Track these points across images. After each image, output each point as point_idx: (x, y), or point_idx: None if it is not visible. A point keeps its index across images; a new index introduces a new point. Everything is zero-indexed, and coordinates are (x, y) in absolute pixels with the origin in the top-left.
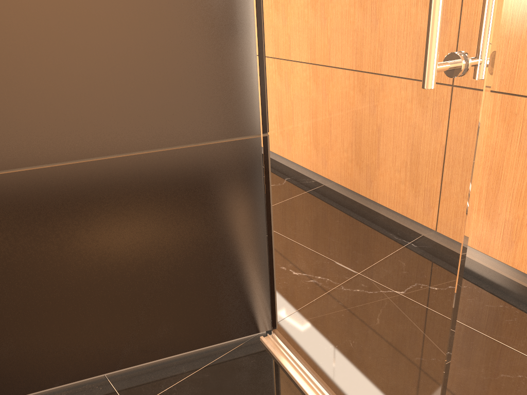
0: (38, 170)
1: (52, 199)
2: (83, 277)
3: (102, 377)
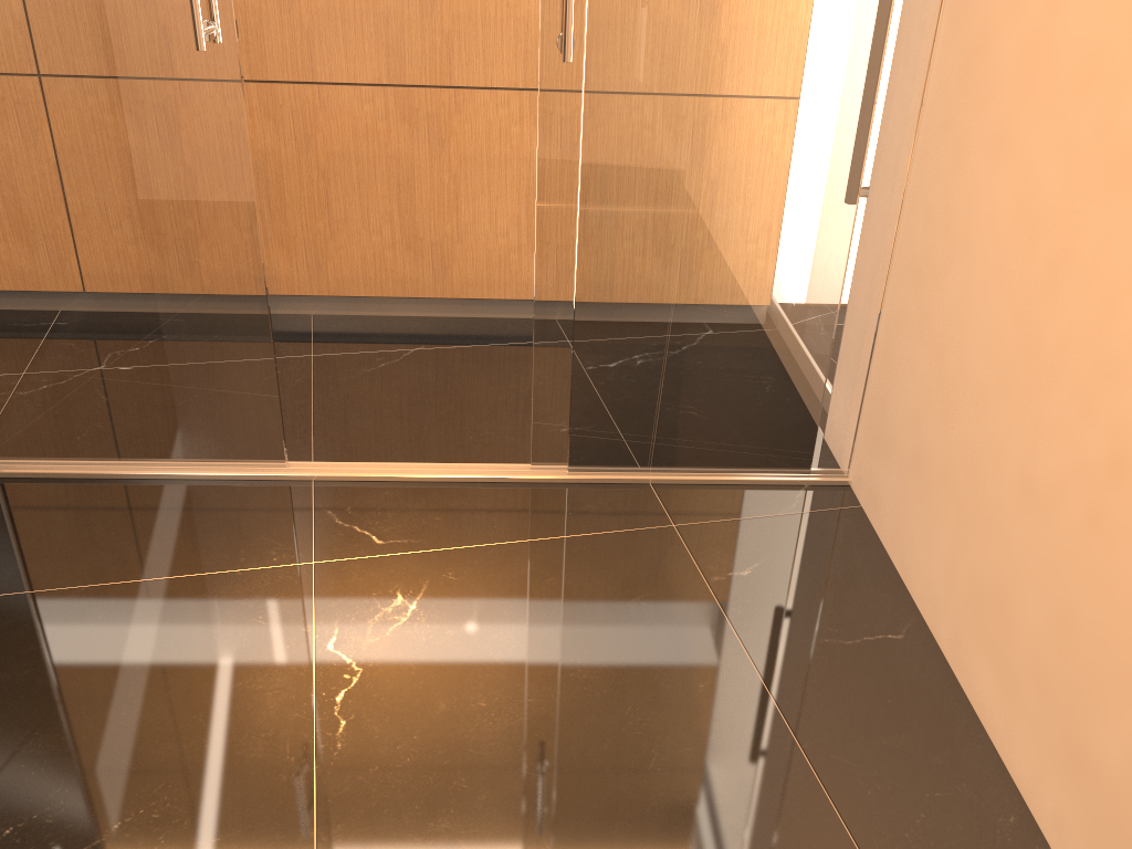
0: None
1: None
2: None
3: None
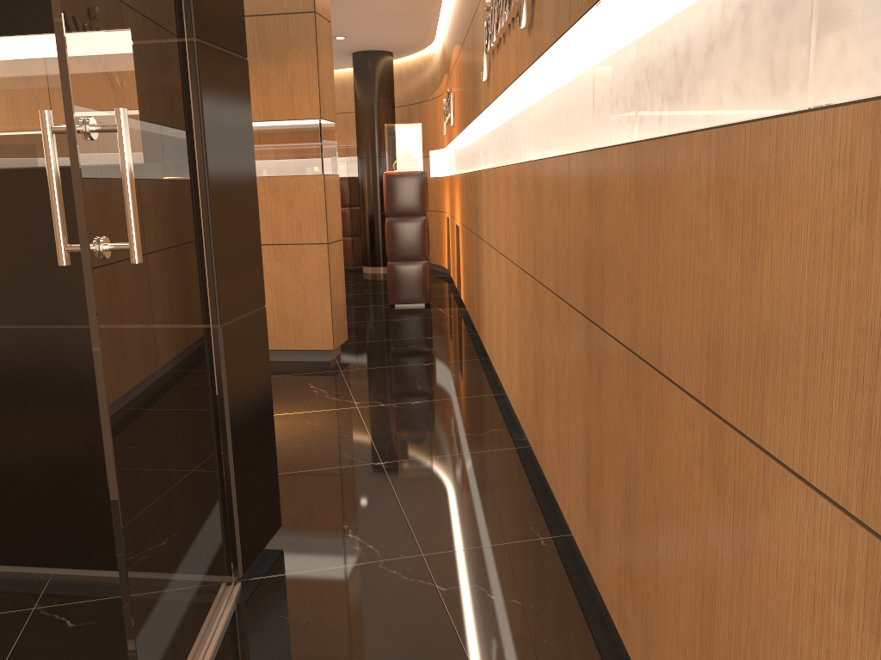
0: None
1: (7, 360)
2: (28, 447)
3: (48, 574)
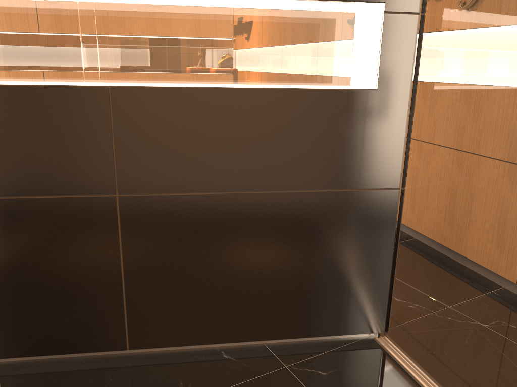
0: (262, 194)
1: (264, 213)
2: (269, 267)
3: (262, 344)
